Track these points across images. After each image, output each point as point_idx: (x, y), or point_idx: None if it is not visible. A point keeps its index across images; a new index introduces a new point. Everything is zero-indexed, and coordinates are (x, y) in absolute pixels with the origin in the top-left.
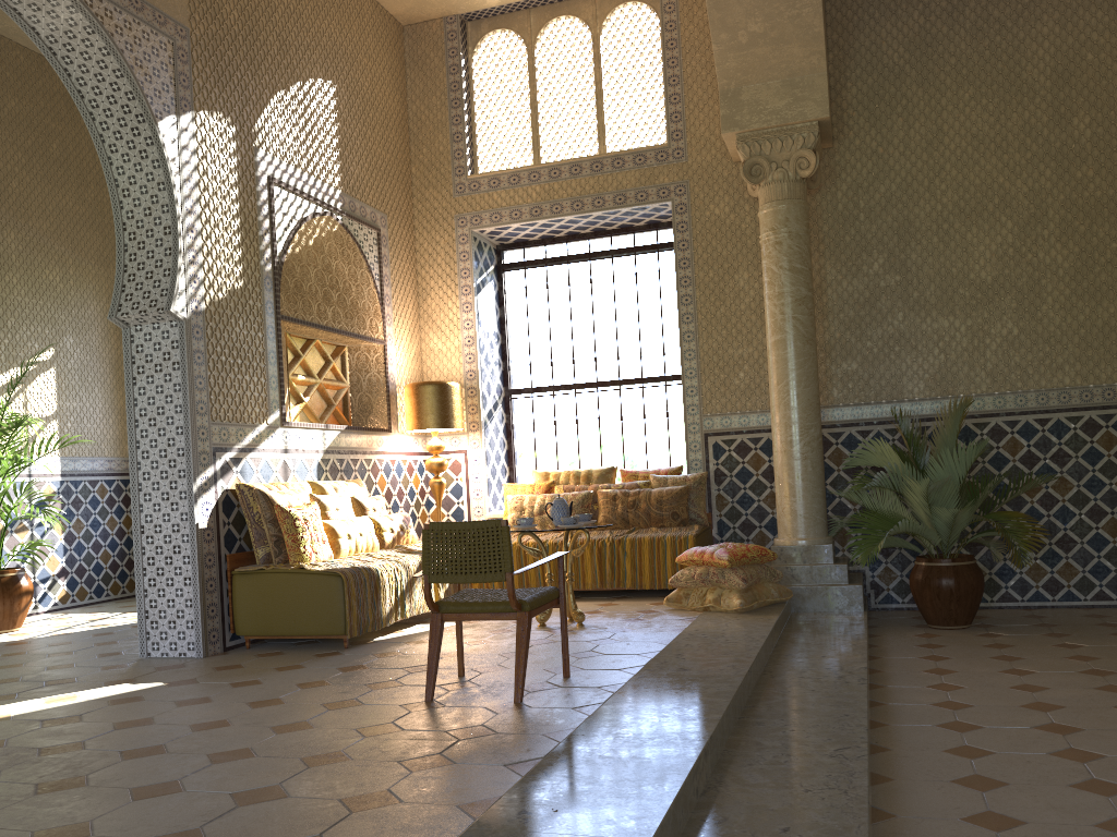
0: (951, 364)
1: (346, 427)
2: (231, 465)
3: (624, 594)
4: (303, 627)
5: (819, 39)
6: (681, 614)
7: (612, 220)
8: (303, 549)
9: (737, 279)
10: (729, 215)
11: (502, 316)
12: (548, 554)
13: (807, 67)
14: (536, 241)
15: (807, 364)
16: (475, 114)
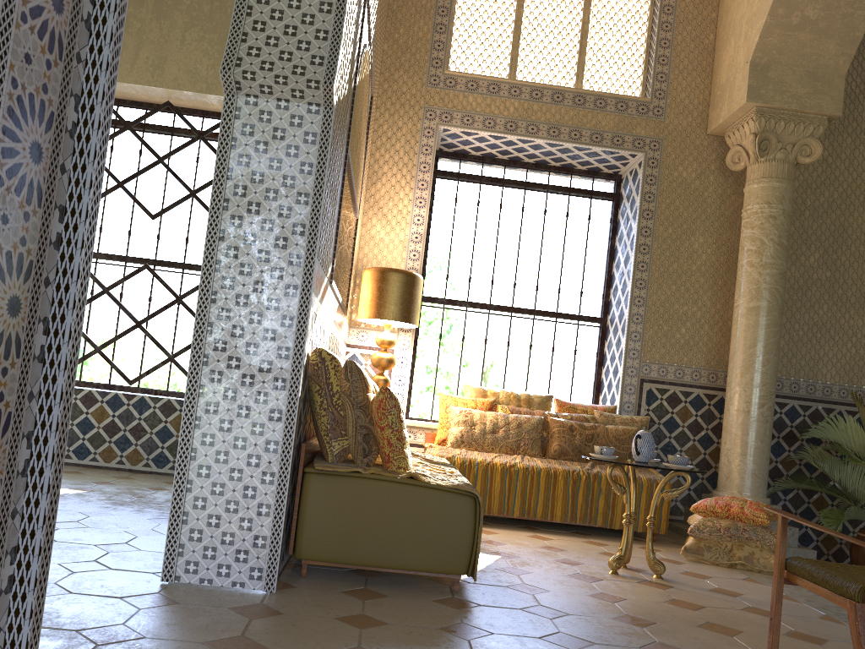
0: (860, 358)
1: (341, 301)
2: (313, 323)
3: (573, 528)
4: (407, 559)
5: (854, 44)
6: (718, 569)
7: (568, 157)
8: (406, 452)
9: (694, 241)
10: (695, 180)
11: (428, 221)
12: (629, 492)
13: (832, 65)
14: (476, 156)
15: (778, 334)
16: (454, 13)
